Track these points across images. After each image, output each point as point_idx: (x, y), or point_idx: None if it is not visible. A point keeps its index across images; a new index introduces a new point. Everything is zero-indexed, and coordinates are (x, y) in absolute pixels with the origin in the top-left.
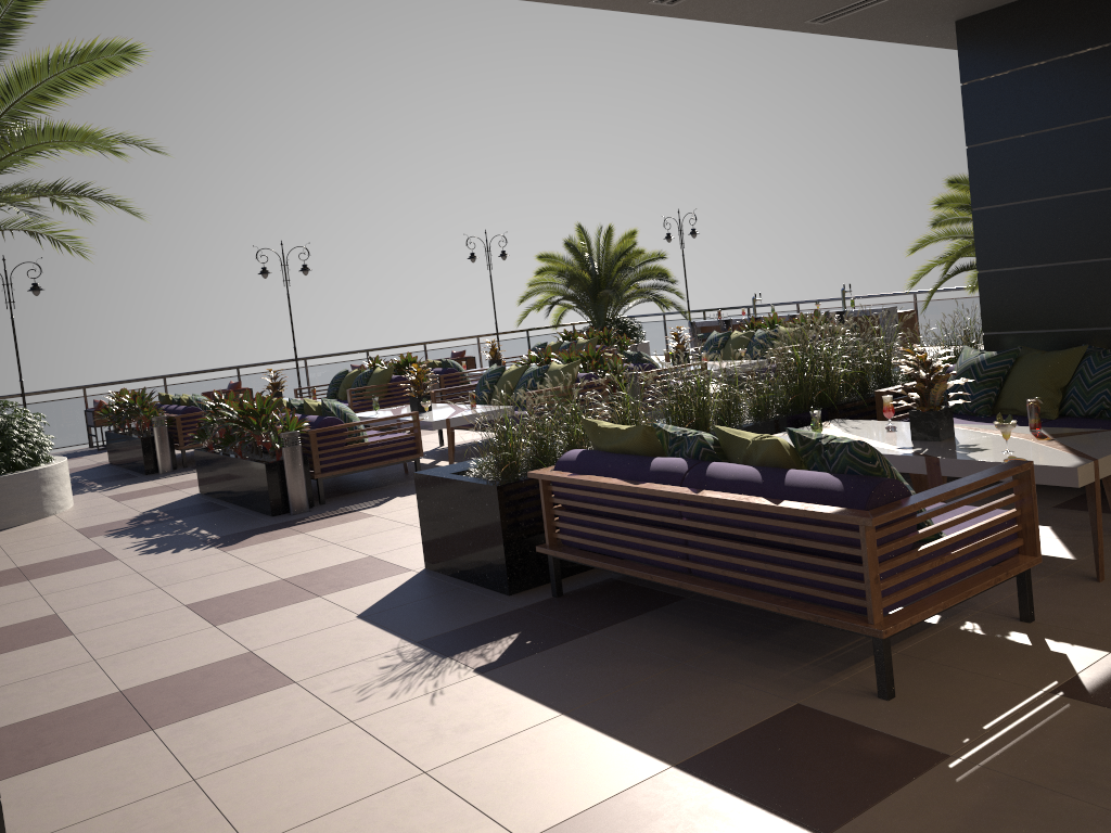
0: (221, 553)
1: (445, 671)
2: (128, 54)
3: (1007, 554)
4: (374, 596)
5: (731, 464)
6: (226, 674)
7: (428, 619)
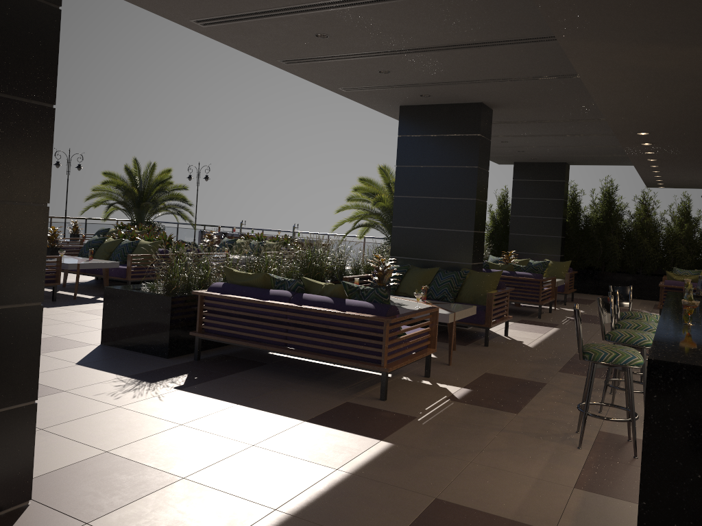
0: None
1: (157, 388)
2: None
3: (424, 347)
4: (78, 355)
5: (315, 295)
6: None
7: (125, 367)
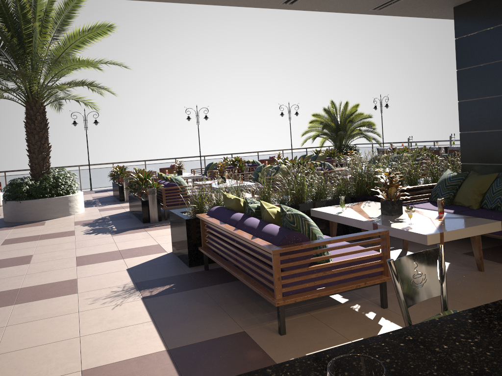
0: (110, 237)
1: (131, 296)
2: (109, 28)
3: (374, 274)
4: (142, 261)
5: (255, 219)
6: (59, 286)
7: (149, 273)
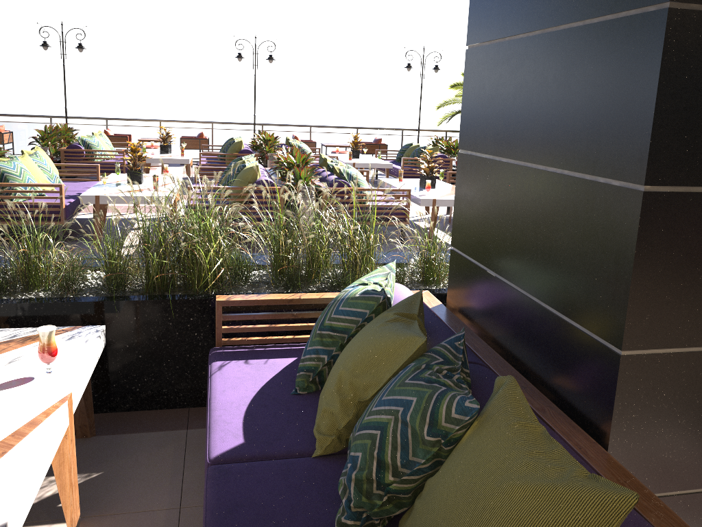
0: None
1: None
2: None
3: None
4: None
5: None
6: None
7: None
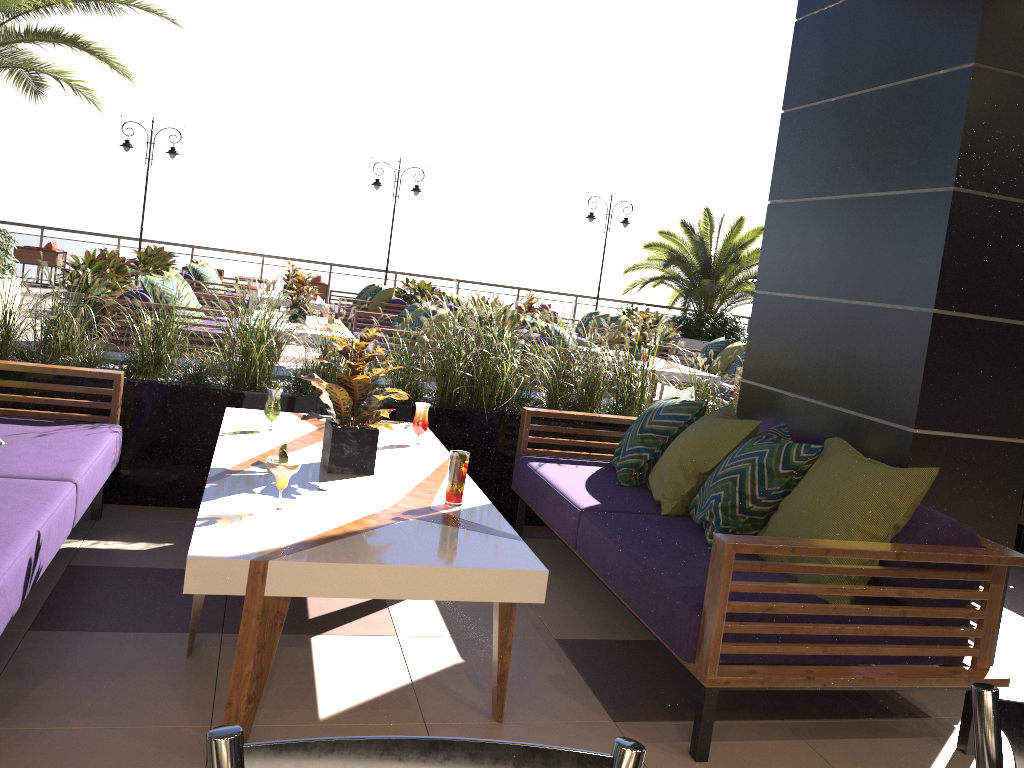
0: None
1: None
2: None
3: None
4: None
5: None
6: None
7: None
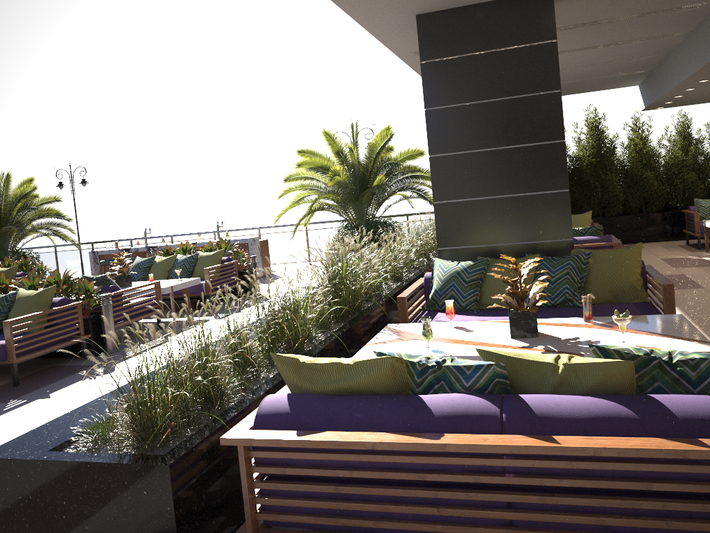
0: None
1: None
2: None
3: None
4: None
5: (555, 396)
6: None
7: None
